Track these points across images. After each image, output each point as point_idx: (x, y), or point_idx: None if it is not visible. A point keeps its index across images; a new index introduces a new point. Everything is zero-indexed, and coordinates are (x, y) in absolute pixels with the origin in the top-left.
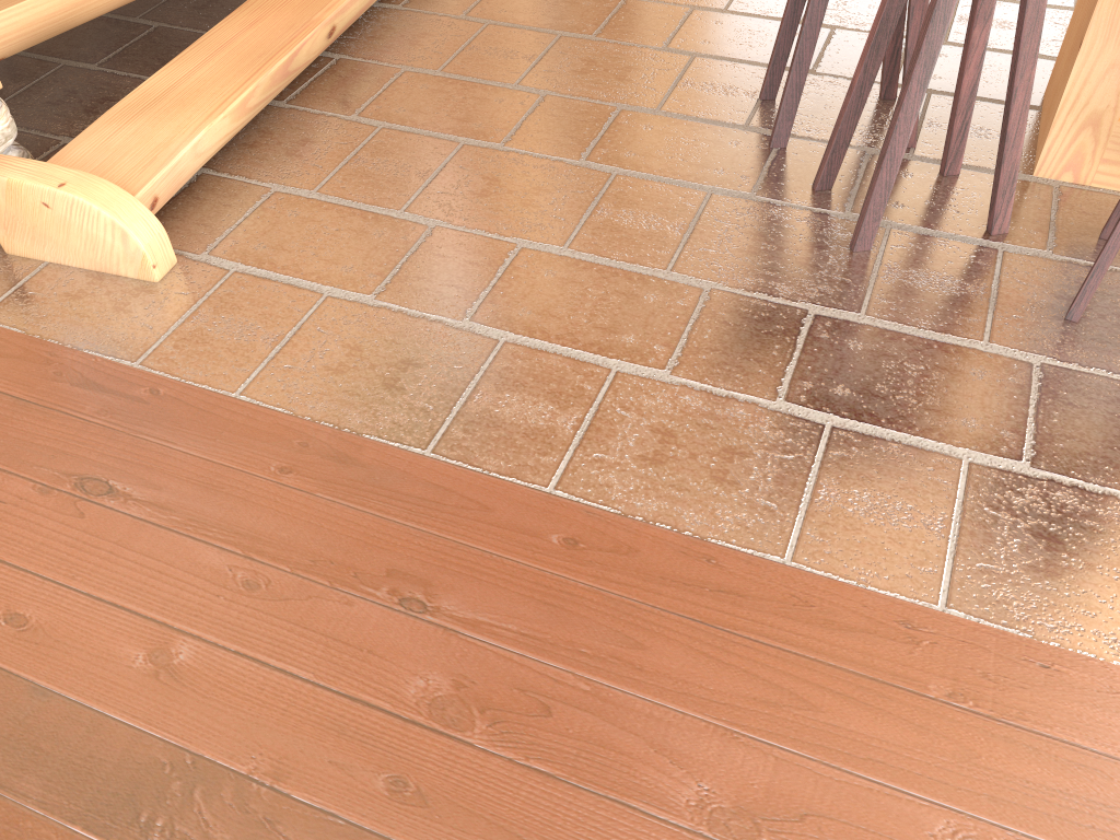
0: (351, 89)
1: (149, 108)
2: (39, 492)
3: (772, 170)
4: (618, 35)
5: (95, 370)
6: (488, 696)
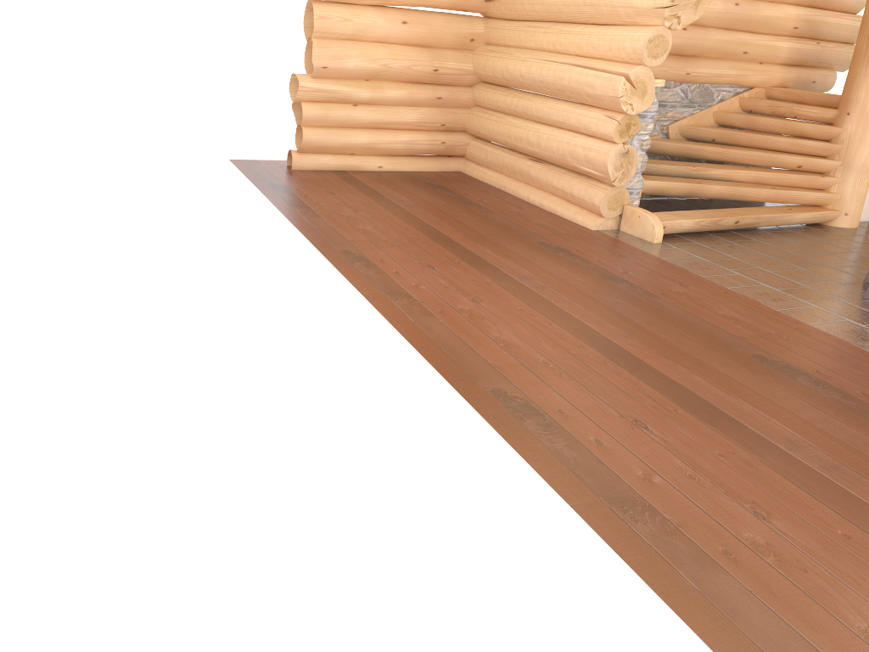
0: (734, 238)
1: (673, 214)
2: (611, 253)
3: (857, 283)
4: (839, 255)
5: (631, 247)
6: (689, 295)
